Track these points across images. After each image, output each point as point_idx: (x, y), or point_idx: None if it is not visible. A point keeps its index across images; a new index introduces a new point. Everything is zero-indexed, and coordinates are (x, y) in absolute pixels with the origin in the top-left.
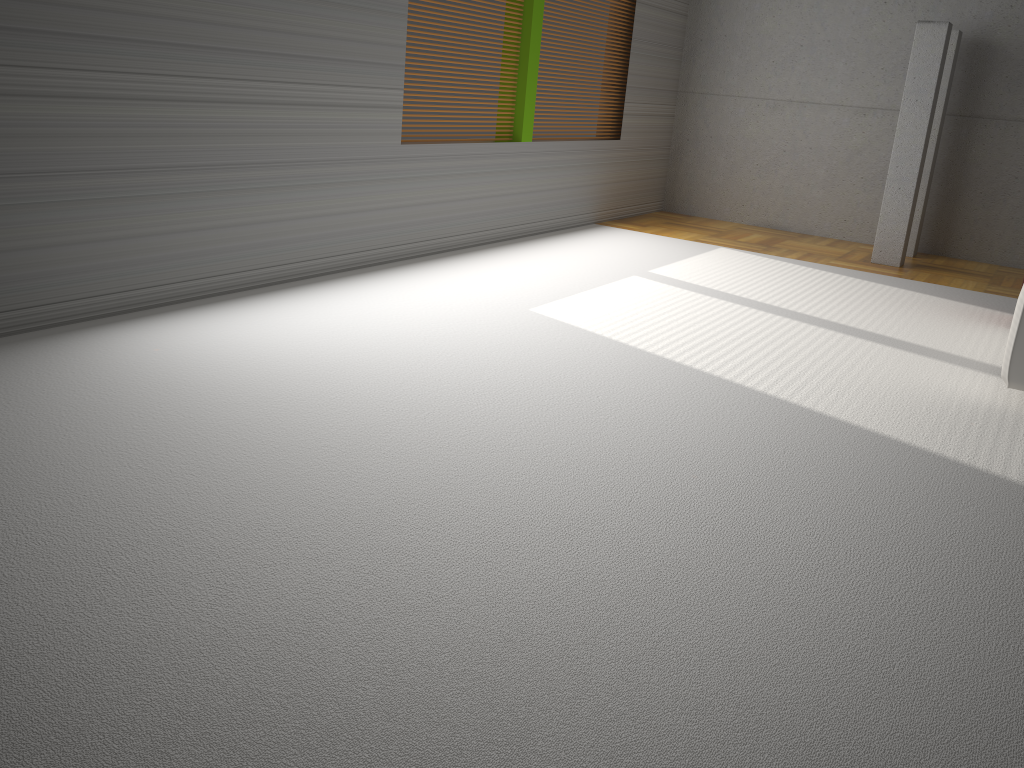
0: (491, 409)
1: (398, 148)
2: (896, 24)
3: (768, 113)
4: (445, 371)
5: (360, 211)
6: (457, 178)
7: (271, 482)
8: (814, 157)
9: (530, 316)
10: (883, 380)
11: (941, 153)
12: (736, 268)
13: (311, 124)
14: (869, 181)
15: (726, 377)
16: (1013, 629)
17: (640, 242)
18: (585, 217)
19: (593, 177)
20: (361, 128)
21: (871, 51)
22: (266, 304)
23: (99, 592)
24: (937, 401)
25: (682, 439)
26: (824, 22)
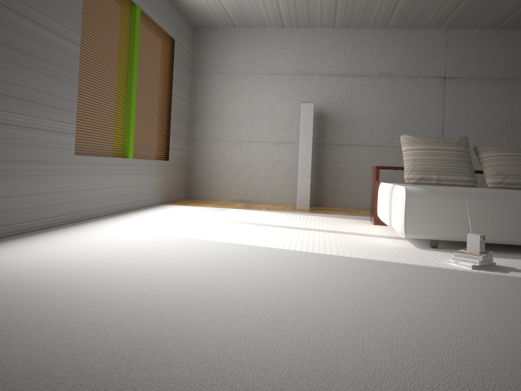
0: (199, 272)
1: (73, 157)
2: (286, 106)
3: (234, 147)
4: (156, 261)
5: (54, 192)
6: (100, 176)
7: (114, 318)
8: (258, 166)
9: (172, 237)
10: (352, 243)
11: (312, 160)
12: (245, 214)
13: (30, 139)
14: (284, 175)
15: (291, 249)
16: (502, 310)
17: (191, 209)
18: (156, 200)
19: (159, 179)
20: (55, 144)
21: (277, 117)
22: (11, 245)
23: (62, 389)
24: (380, 247)
25: (302, 271)
26: (255, 105)
